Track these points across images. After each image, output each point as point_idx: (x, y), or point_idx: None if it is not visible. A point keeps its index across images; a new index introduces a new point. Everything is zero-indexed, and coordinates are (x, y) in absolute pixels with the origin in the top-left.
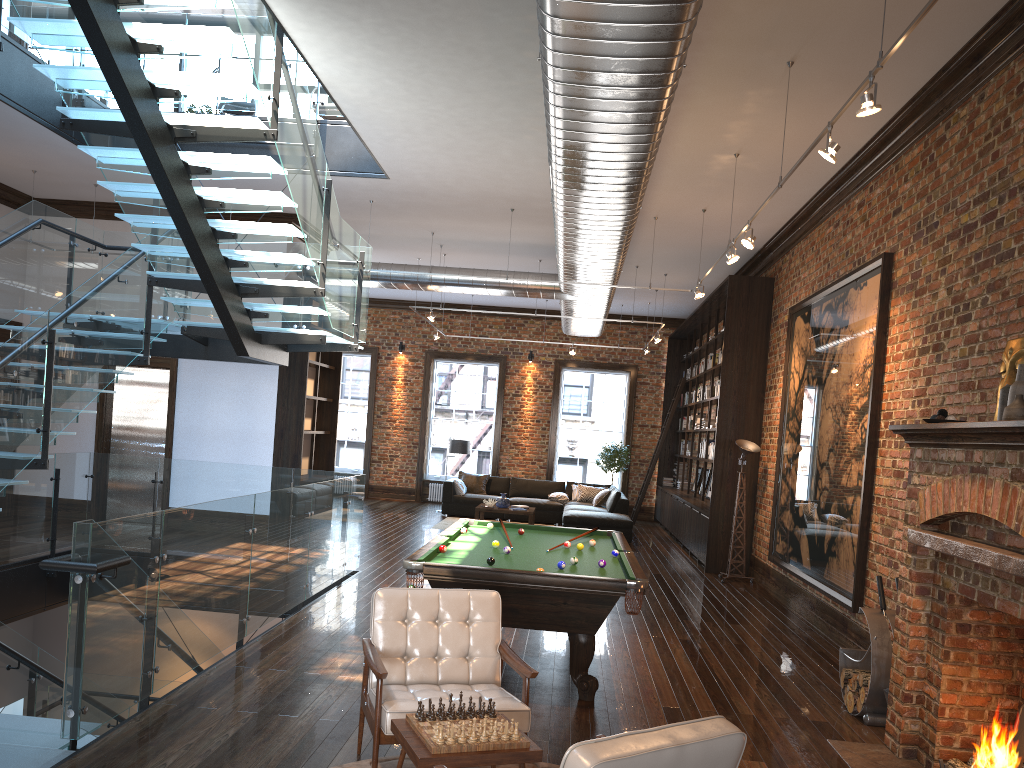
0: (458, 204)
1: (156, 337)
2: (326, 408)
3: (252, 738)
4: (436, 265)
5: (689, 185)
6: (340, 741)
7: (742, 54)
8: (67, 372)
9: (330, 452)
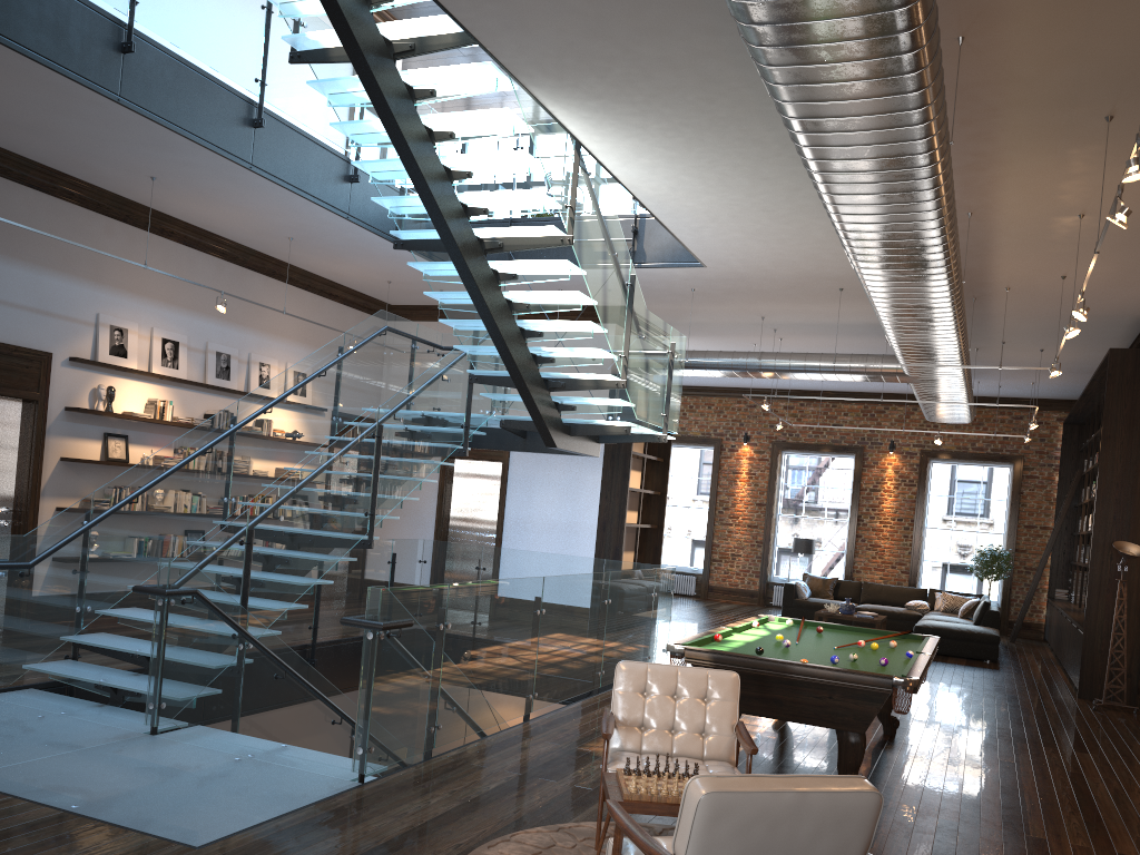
0: (782, 287)
1: (476, 430)
2: (654, 501)
3: (508, 793)
4: (775, 350)
5: (1035, 251)
6: (586, 805)
7: (1048, 115)
8: (393, 462)
9: (656, 547)
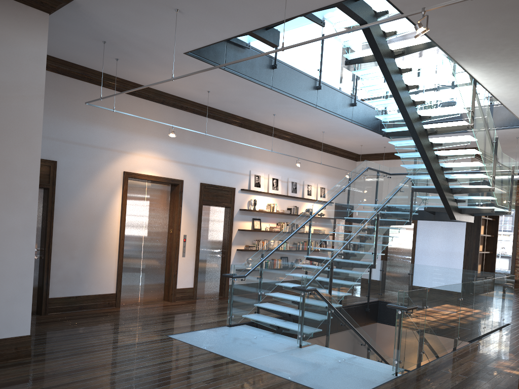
0: None
1: (414, 213)
2: (490, 240)
3: (466, 386)
4: None
5: None
6: None
7: None
8: (382, 230)
9: (492, 262)
